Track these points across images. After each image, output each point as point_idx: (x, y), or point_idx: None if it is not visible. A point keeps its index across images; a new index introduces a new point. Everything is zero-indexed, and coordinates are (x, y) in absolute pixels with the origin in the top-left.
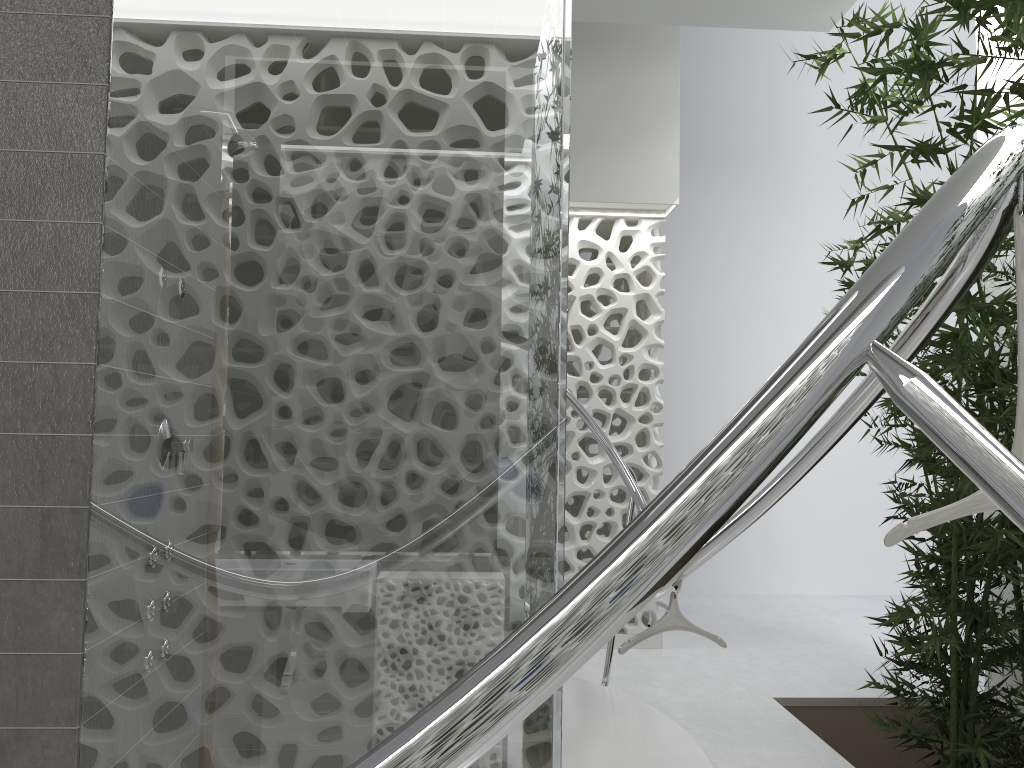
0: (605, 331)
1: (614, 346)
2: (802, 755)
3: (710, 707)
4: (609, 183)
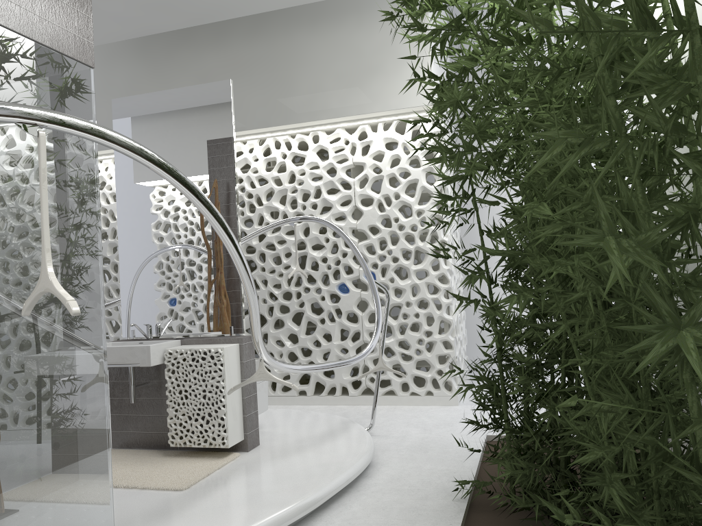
0: (405, 196)
1: (411, 205)
2: (450, 468)
3: (434, 440)
4: (386, 98)
